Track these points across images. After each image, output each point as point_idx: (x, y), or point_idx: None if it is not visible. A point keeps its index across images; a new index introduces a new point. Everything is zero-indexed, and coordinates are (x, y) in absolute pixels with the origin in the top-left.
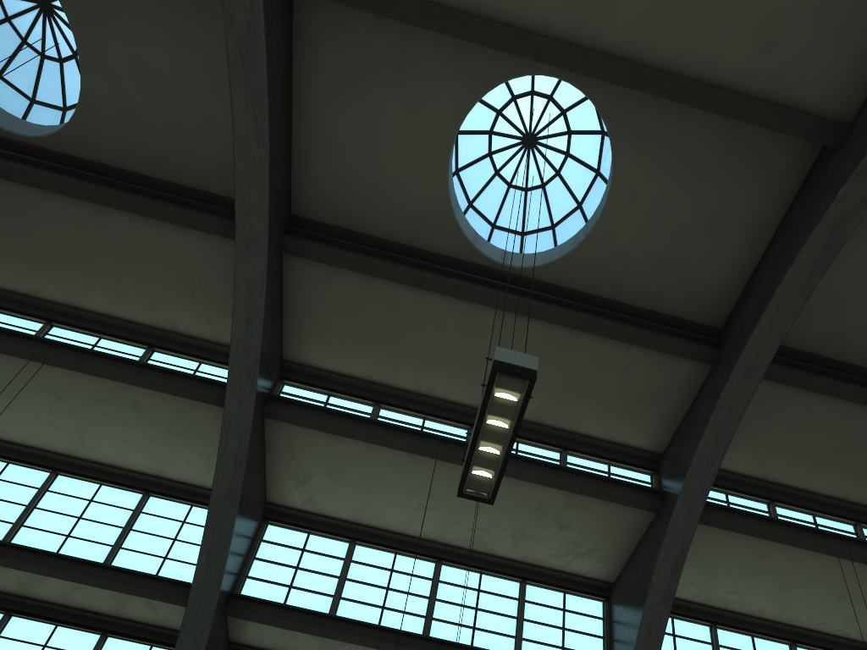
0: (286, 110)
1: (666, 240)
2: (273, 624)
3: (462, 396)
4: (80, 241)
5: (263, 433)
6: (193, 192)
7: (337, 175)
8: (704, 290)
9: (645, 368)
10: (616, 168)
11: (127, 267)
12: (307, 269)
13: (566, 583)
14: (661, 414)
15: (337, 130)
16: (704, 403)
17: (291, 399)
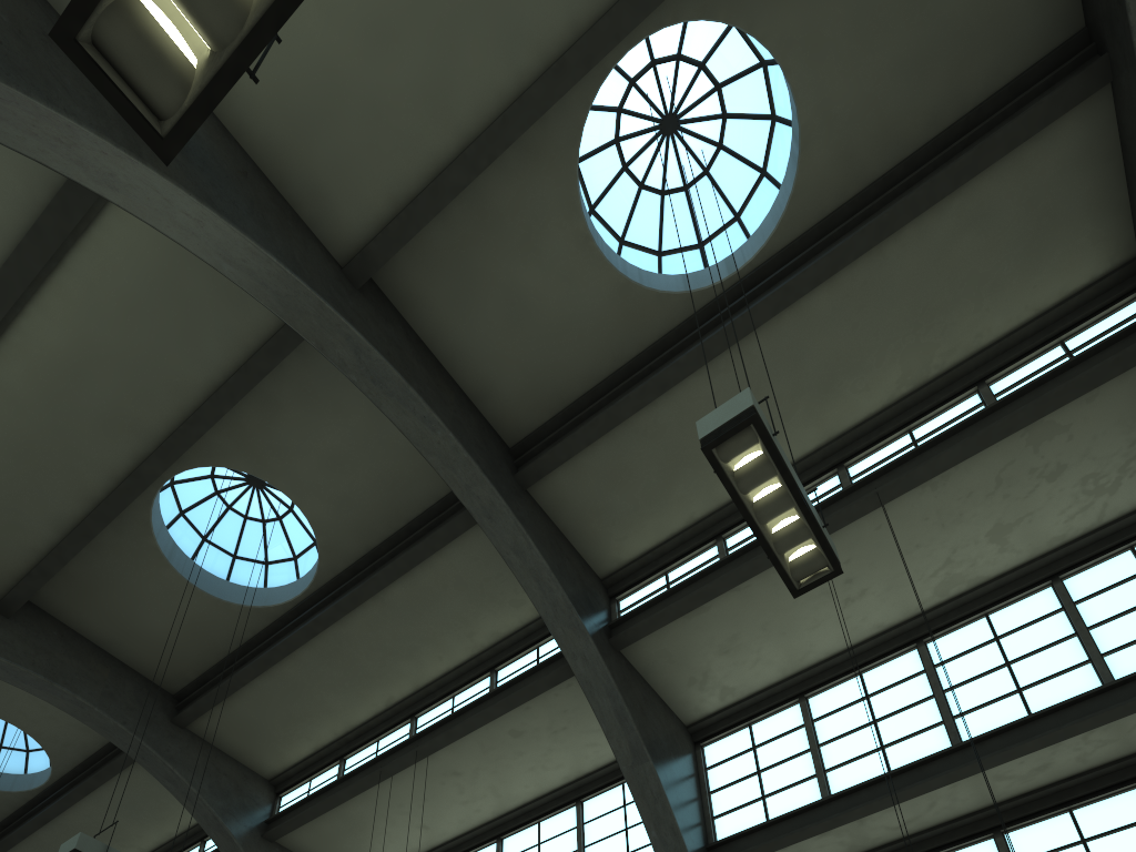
0: (437, 373)
1: (903, 31)
2: (767, 851)
3: (803, 445)
4: (386, 634)
5: (630, 666)
6: (429, 512)
7: (518, 374)
8: (1012, 18)
9: (1008, 190)
10: (770, 42)
11: (430, 622)
12: (556, 481)
13: (1124, 535)
14: (1087, 213)
15: (487, 339)
16: (1135, 140)
17: (631, 612)
